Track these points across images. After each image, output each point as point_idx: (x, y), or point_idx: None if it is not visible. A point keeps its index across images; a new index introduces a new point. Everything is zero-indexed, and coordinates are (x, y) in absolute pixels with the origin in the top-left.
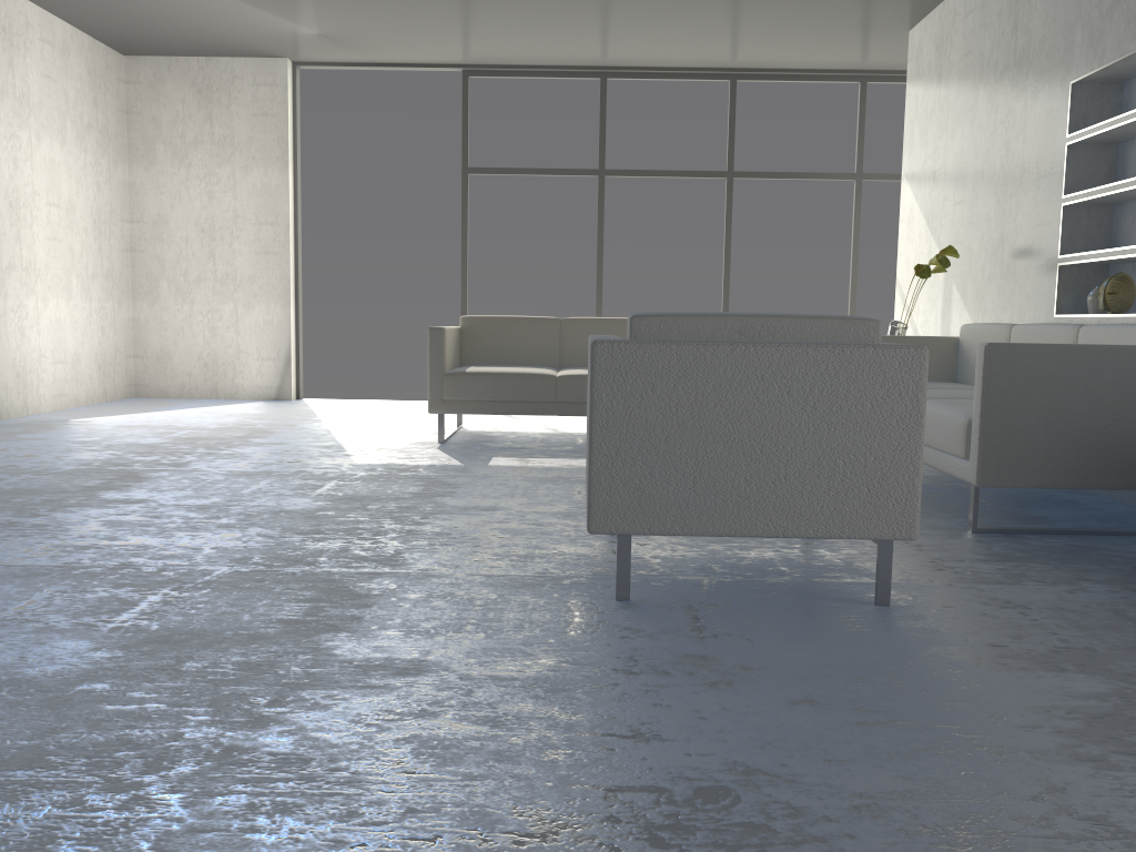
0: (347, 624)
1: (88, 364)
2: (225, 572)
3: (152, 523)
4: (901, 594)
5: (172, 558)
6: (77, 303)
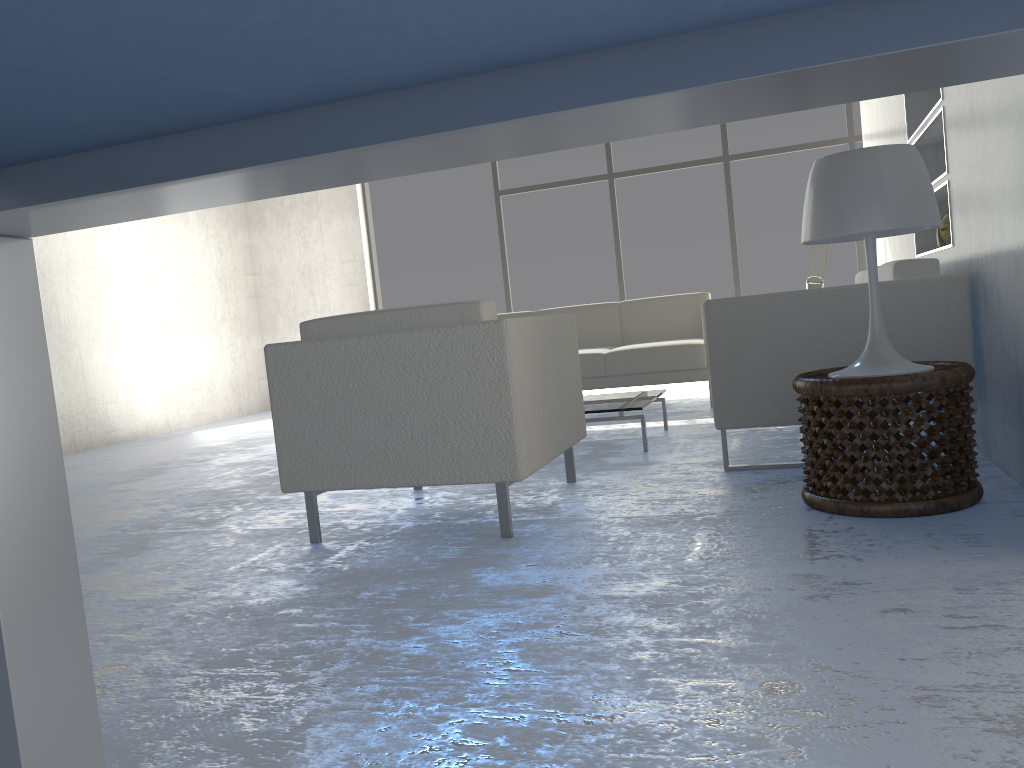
0: (101, 567)
1: (222, 388)
2: (90, 537)
3: (108, 505)
4: (543, 527)
5: (76, 529)
6: (208, 343)
